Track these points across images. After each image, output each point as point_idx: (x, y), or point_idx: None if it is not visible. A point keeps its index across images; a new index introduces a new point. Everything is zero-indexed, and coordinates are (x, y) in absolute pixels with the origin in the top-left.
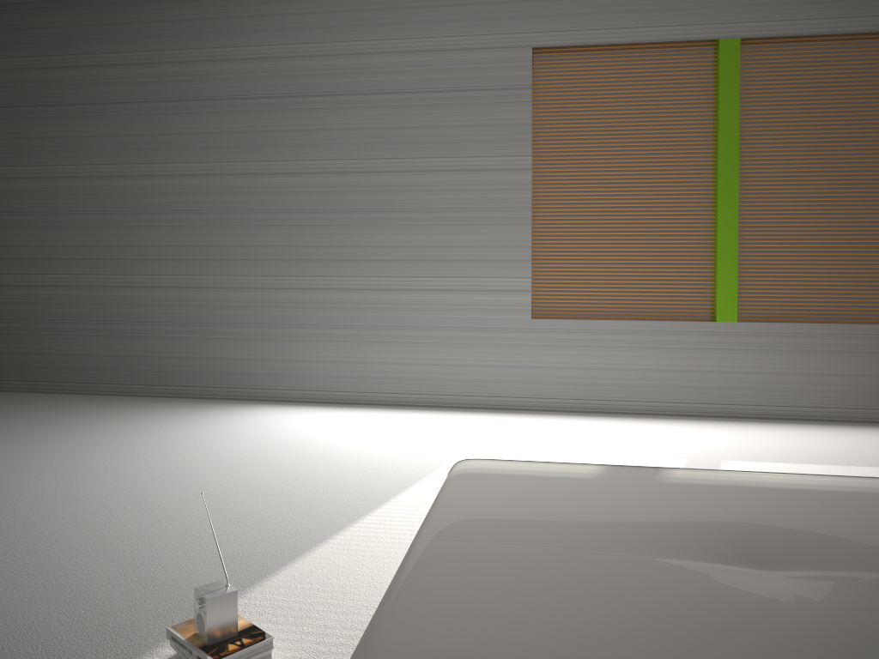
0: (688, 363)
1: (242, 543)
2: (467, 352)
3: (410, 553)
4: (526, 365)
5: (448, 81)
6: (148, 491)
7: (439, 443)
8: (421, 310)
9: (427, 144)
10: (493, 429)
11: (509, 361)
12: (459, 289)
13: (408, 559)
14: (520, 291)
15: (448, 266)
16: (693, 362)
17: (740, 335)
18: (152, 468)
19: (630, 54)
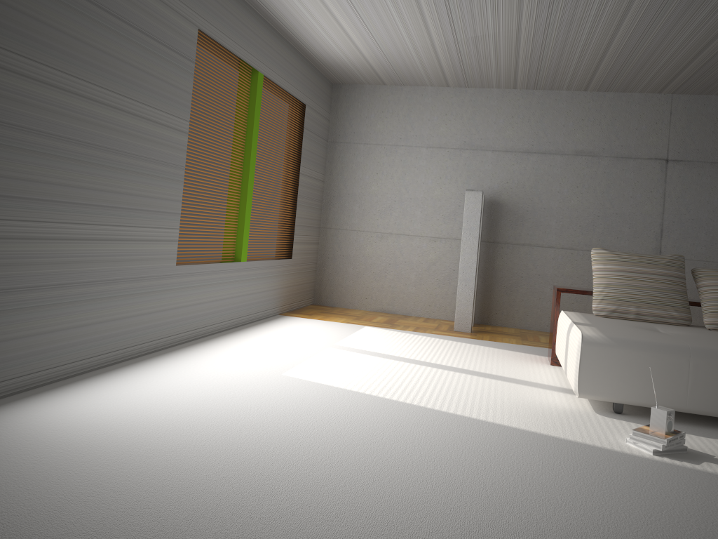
0: (230, 292)
1: (504, 440)
2: (140, 301)
3: (698, 348)
4: (170, 307)
5: (155, 29)
6: (383, 470)
7: (258, 378)
8: (115, 261)
9: (136, 86)
10: (223, 363)
11: (162, 306)
12: (141, 239)
13: (703, 348)
14: (173, 241)
15: (137, 215)
16: (232, 291)
17: (246, 270)
18: (298, 471)
19: (226, 60)
